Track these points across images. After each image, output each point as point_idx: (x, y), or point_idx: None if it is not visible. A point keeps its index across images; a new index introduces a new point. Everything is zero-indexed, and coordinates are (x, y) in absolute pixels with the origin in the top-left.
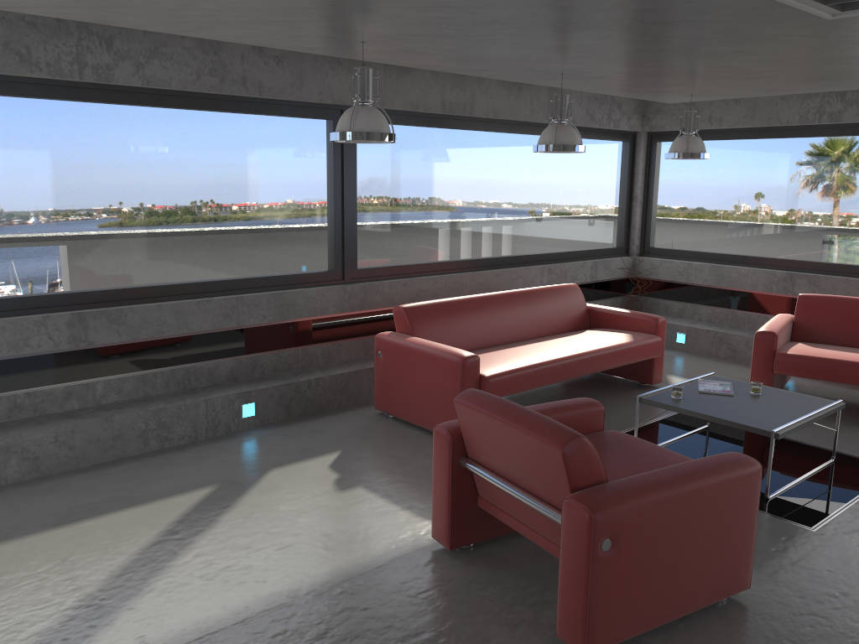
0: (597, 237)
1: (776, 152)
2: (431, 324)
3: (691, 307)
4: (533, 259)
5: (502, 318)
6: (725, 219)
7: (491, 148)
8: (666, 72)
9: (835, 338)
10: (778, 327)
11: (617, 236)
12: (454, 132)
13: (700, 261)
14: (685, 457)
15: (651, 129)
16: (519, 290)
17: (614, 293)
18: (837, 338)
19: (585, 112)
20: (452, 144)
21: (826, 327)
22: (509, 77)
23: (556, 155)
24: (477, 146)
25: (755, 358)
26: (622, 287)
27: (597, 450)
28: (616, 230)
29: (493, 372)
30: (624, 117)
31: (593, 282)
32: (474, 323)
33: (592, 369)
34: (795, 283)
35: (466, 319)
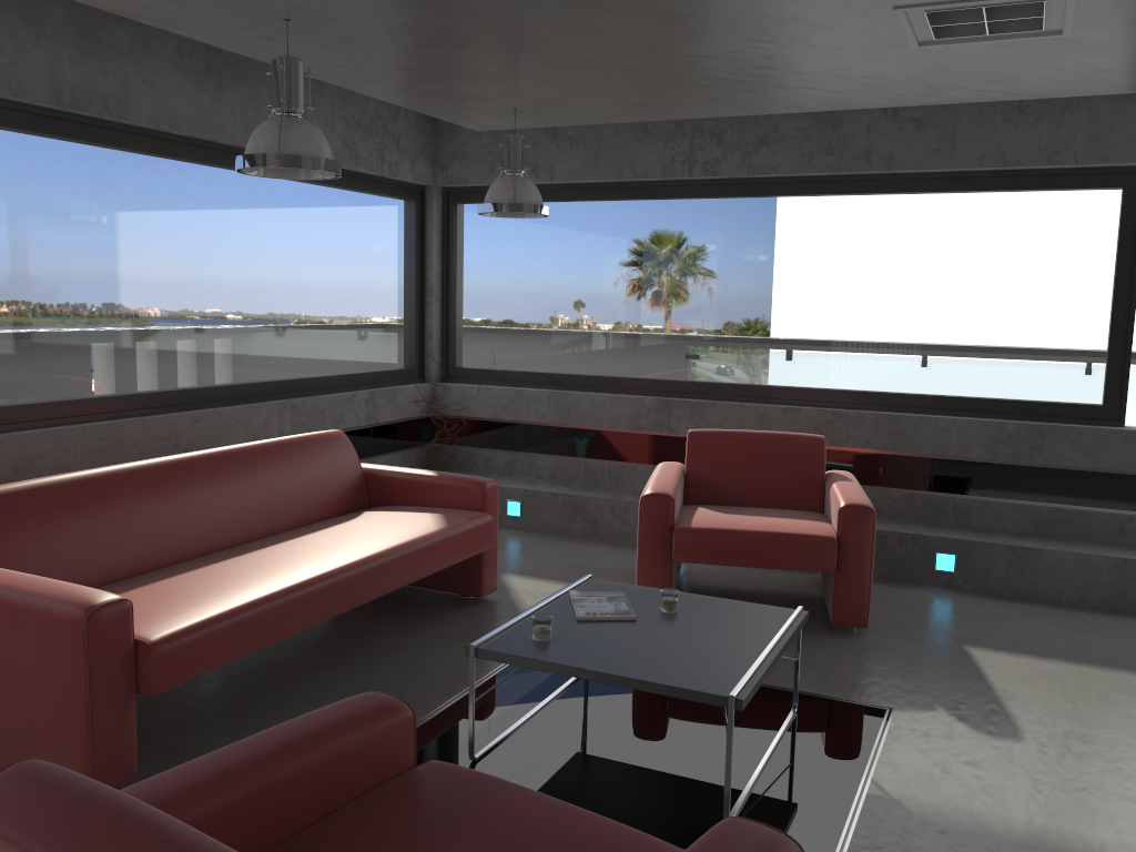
0: (374, 353)
1: (632, 220)
2: (31, 532)
3: (525, 458)
4: (265, 390)
5: (200, 503)
6: (565, 321)
7: (171, 187)
8: (483, 35)
9: (746, 495)
10: (672, 485)
11: (406, 351)
12: (88, 151)
13: (534, 386)
14: (610, 823)
15: (448, 182)
16: (234, 447)
17: (406, 442)
18: (749, 495)
19: (342, 143)
20: (86, 173)
21: (732, 479)
22: (180, 22)
23: (296, 212)
24: (141, 181)
25: (643, 539)
26: (417, 432)
27: (407, 843)
28: (402, 341)
29: (168, 630)
30: (405, 160)
31: (371, 425)
32: (136, 519)
33: (379, 589)
34: (672, 415)
35: (118, 512)
